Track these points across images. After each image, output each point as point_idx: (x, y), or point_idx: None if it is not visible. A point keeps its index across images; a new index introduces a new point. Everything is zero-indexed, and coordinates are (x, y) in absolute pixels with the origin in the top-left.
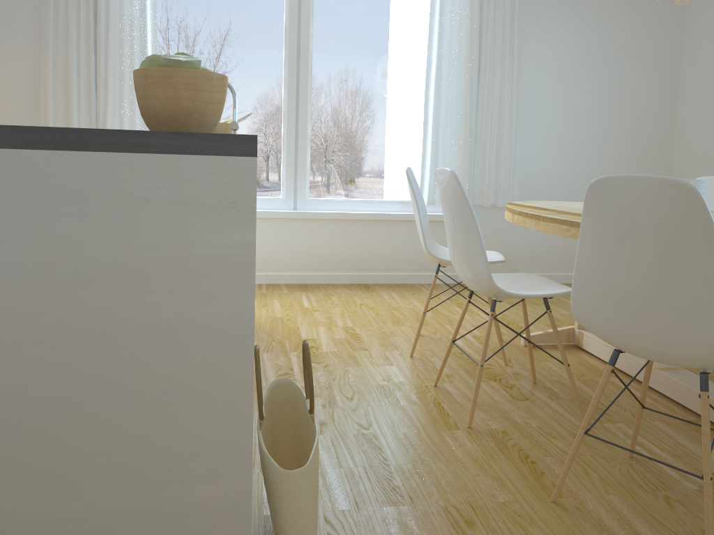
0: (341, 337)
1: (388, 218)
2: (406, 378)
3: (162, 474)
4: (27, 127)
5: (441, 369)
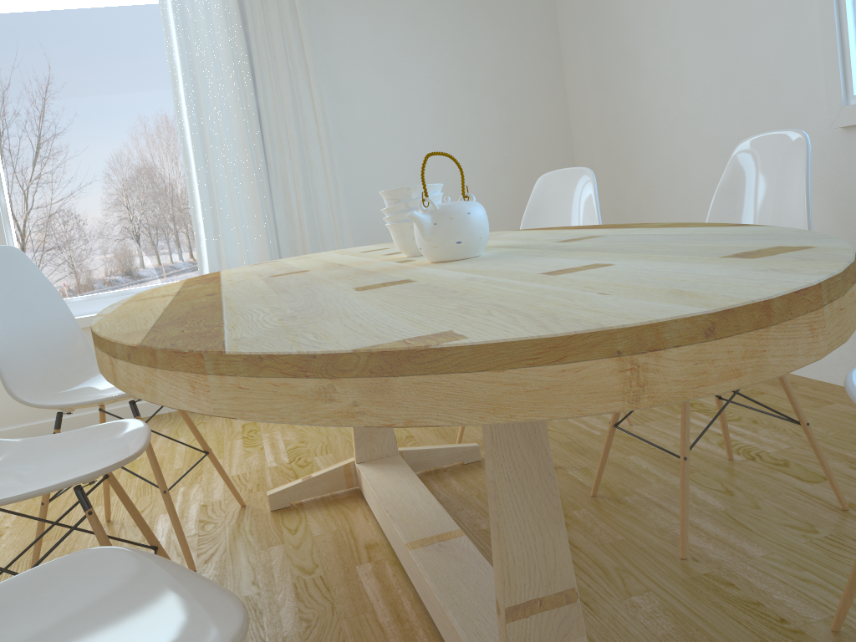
0: None
1: None
2: None
3: None
4: None
5: None
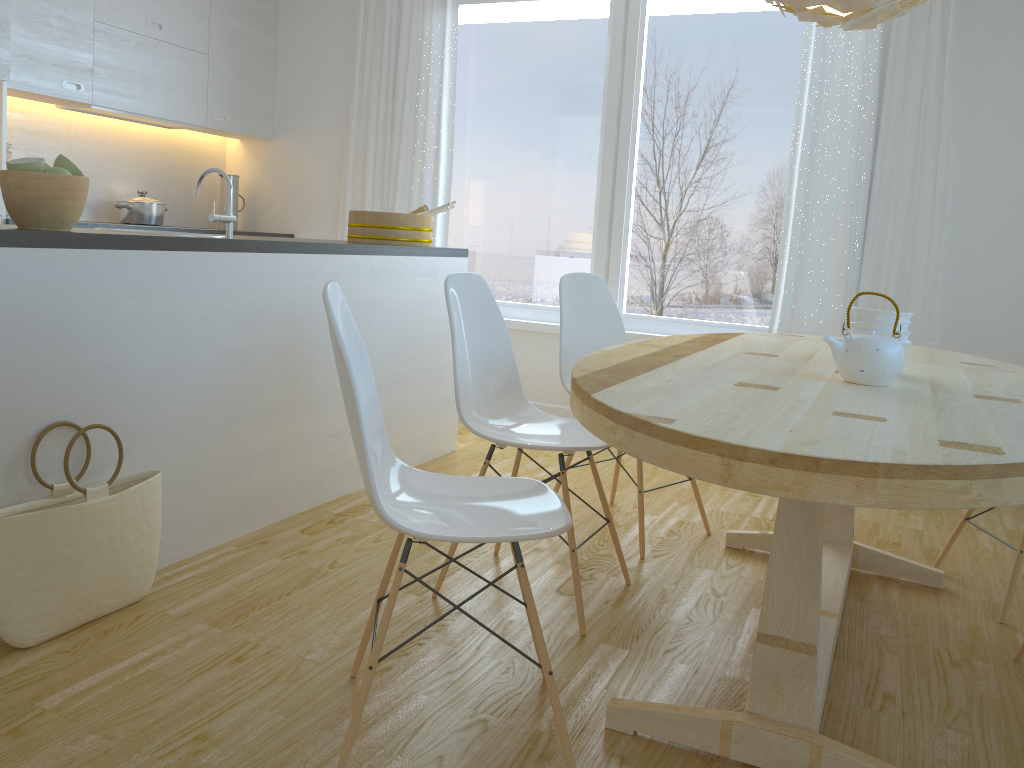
0: None
1: None
2: None
3: None
4: None
5: None
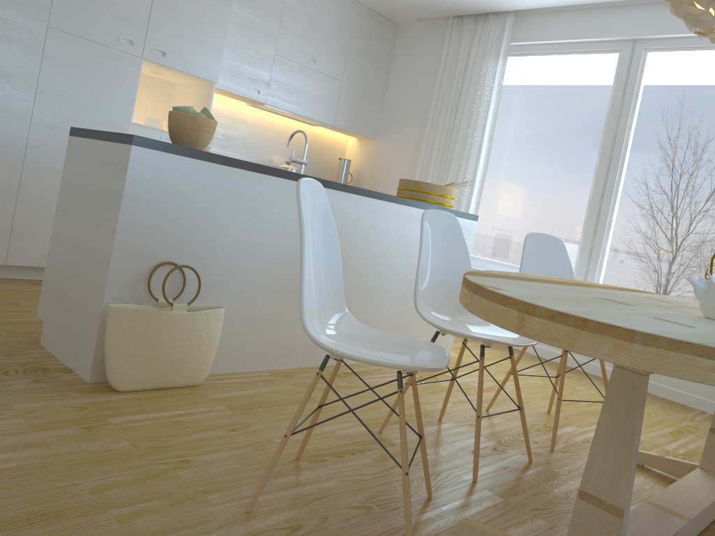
0: (475, 385)
1: None
2: (435, 409)
3: (85, 290)
4: (91, 129)
5: (443, 404)
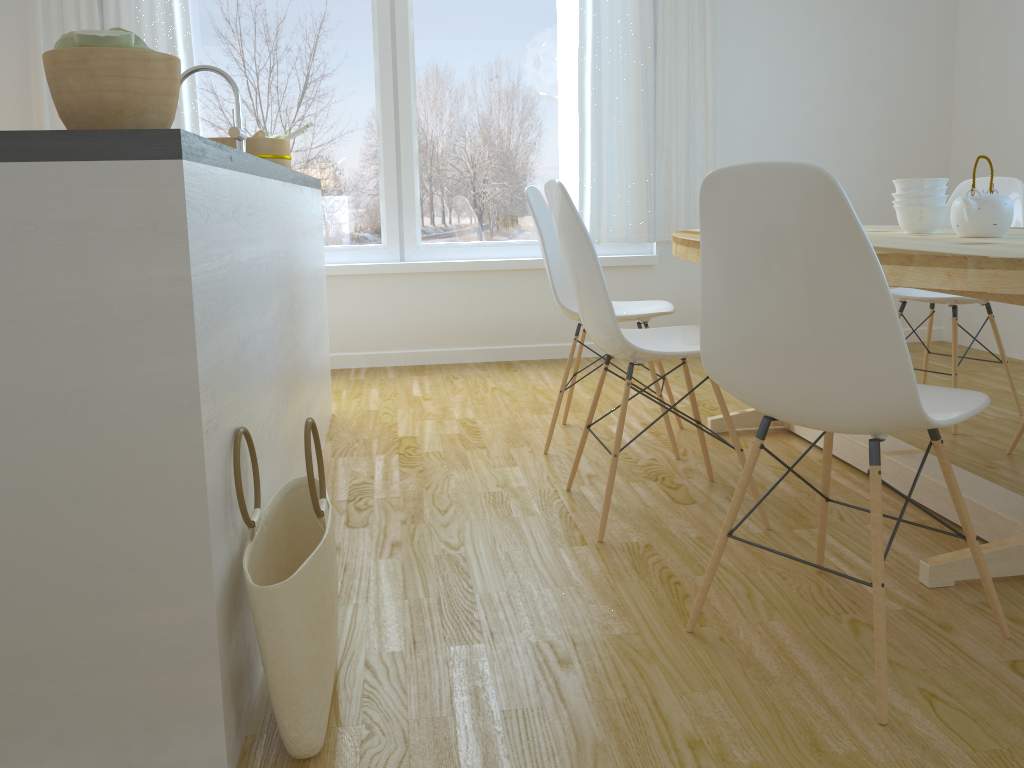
0: (453, 432)
1: (534, 266)
2: (529, 482)
3: (90, 596)
4: None
5: (575, 466)
